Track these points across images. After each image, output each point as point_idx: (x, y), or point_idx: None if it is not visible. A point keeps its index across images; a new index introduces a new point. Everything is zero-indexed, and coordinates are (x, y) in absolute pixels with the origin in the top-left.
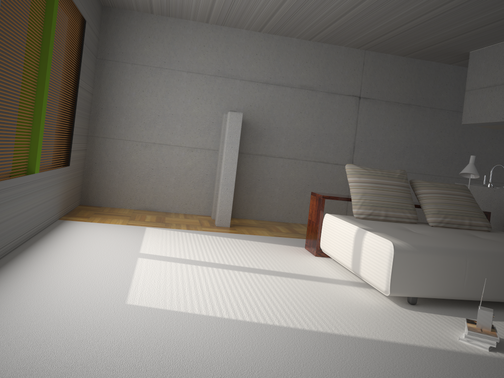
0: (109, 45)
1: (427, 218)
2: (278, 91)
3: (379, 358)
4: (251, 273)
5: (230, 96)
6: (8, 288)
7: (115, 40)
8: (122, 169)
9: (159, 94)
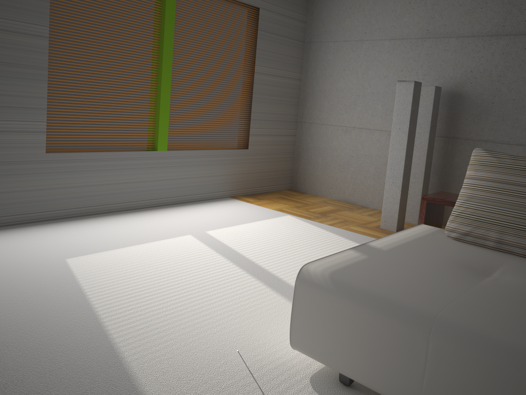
0: (314, 26)
1: None
2: (517, 44)
3: (68, 388)
4: (245, 274)
5: (442, 62)
6: (46, 230)
7: (320, 20)
8: (324, 155)
9: (359, 71)
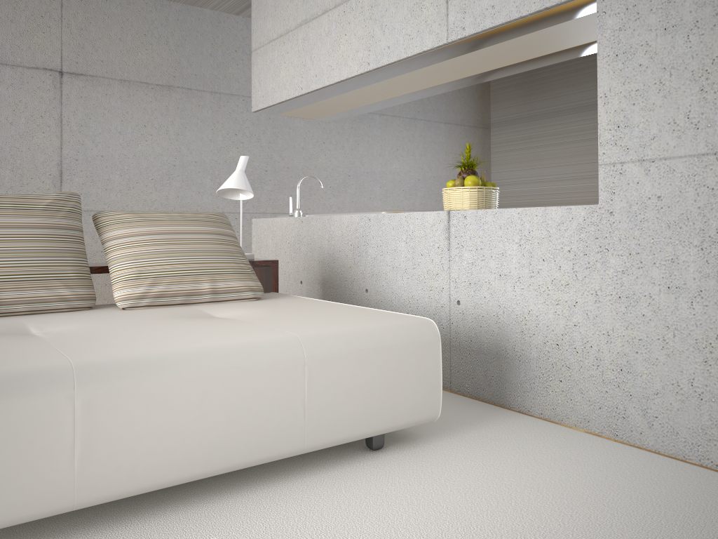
0: None
1: (115, 292)
2: None
3: None
4: None
5: None
6: None
7: None
8: None
9: None
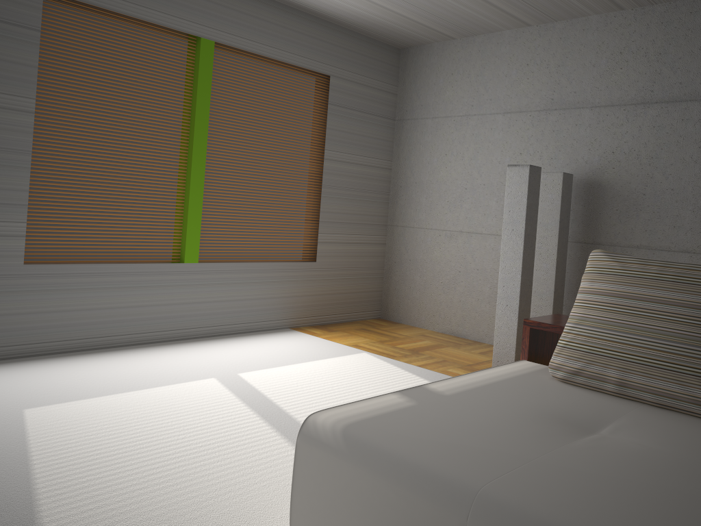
0: (407, 99)
1: None
2: (671, 113)
3: None
4: (272, 434)
5: (573, 141)
6: (14, 370)
7: (414, 90)
8: (423, 270)
9: (465, 155)
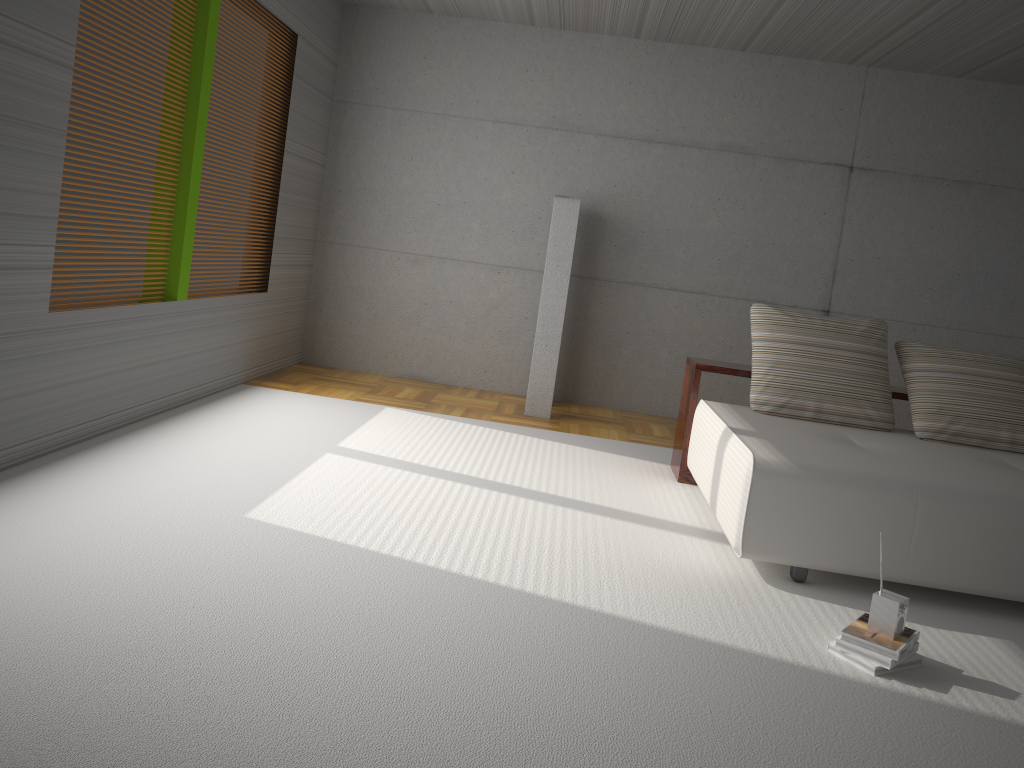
0: (353, 76)
1: (914, 421)
2: (673, 156)
3: (621, 651)
4: (512, 497)
5: (575, 168)
6: (81, 475)
7: (365, 66)
8: (372, 301)
9: (440, 164)
